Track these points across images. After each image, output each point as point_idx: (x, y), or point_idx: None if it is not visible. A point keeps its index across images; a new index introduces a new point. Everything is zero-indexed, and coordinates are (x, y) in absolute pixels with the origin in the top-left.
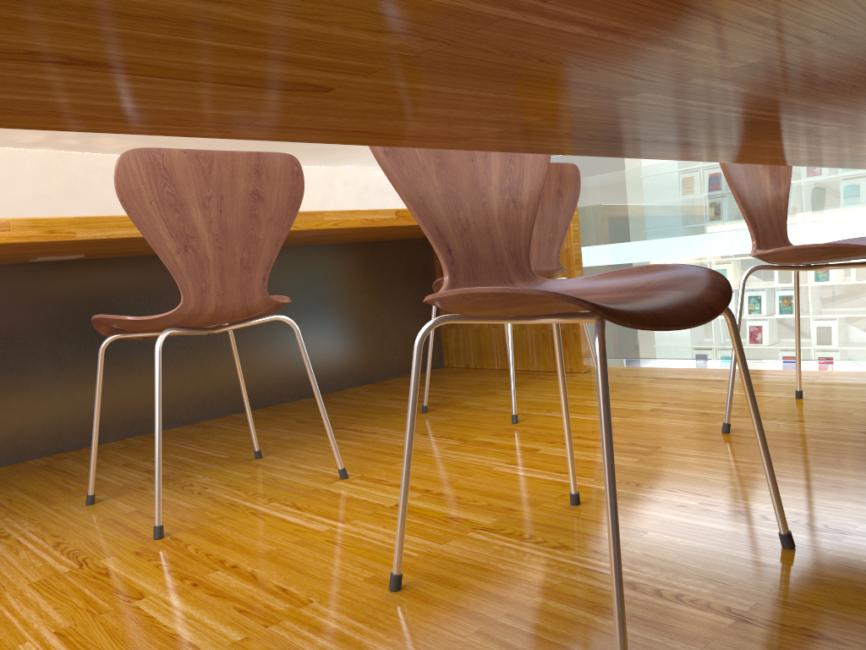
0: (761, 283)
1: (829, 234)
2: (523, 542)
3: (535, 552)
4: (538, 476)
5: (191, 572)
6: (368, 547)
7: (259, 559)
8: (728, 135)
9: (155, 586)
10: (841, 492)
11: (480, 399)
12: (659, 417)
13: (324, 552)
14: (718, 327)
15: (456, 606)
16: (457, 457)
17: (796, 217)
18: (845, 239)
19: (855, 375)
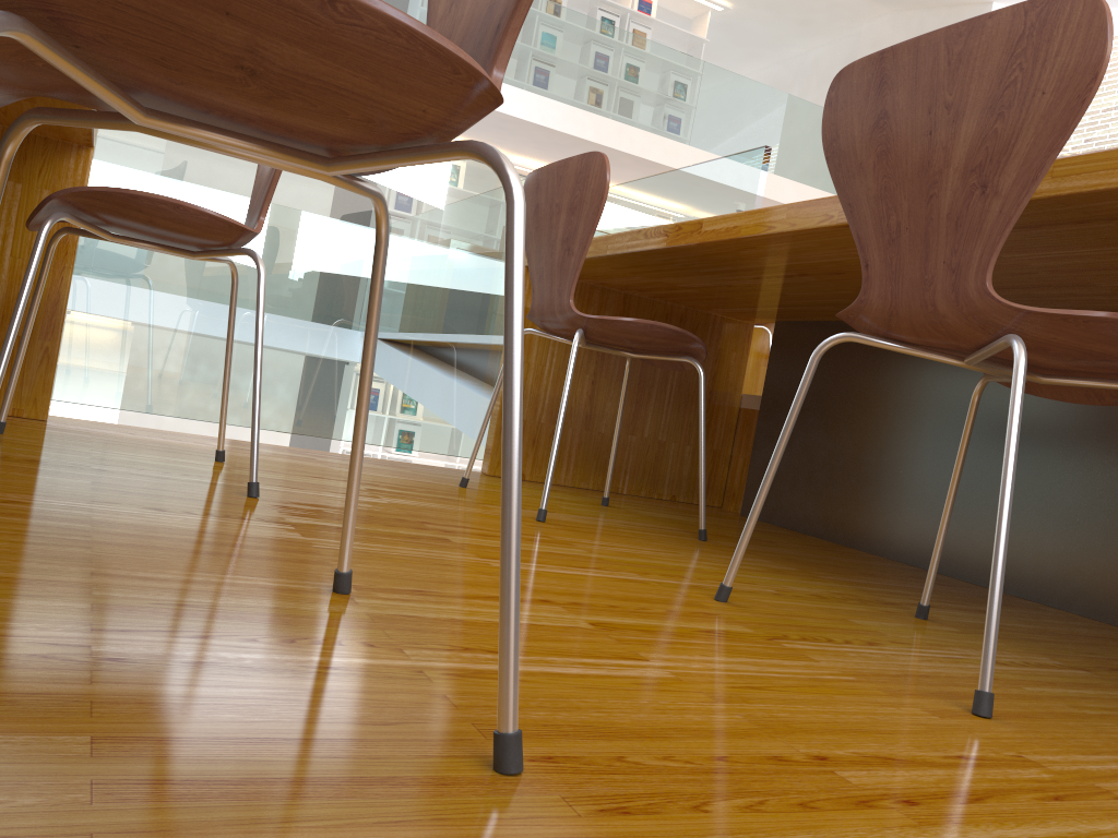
0: (336, 337)
1: (422, 301)
2: (844, 645)
3: (880, 651)
4: (579, 573)
5: (827, 791)
6: (793, 682)
7: (789, 736)
8: (1050, 237)
9: (903, 835)
10: (791, 574)
11: (10, 449)
12: (416, 500)
13: (793, 702)
14: (266, 383)
15: (1045, 713)
16: (383, 550)
17: (394, 269)
18: (436, 311)
19: (421, 466)
